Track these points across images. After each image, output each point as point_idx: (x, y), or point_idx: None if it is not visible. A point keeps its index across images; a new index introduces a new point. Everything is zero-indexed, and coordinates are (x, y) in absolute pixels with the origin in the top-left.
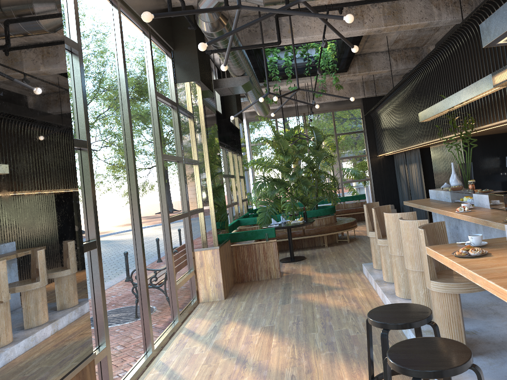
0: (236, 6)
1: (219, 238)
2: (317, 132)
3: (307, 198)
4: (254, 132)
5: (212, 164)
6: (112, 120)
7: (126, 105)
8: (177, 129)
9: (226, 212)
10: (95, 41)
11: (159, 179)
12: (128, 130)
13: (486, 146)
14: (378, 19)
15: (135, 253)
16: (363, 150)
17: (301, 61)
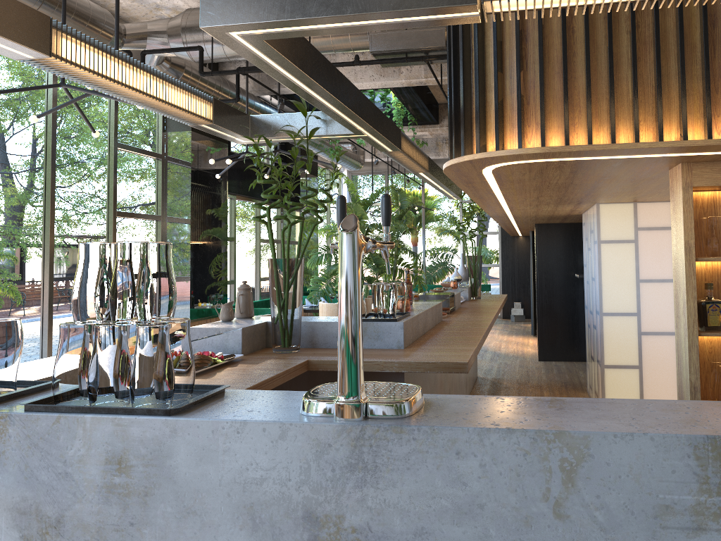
0: (56, 85)
1: (194, 311)
2: (402, 198)
3: (377, 279)
4: (357, 189)
5: (199, 226)
6: (24, 174)
7: (50, 159)
8: (160, 184)
9: (226, 283)
10: (7, 96)
11: (107, 237)
12: (49, 185)
13: (567, 238)
14: (418, 69)
15: (41, 310)
16: (495, 225)
17: (379, 107)
